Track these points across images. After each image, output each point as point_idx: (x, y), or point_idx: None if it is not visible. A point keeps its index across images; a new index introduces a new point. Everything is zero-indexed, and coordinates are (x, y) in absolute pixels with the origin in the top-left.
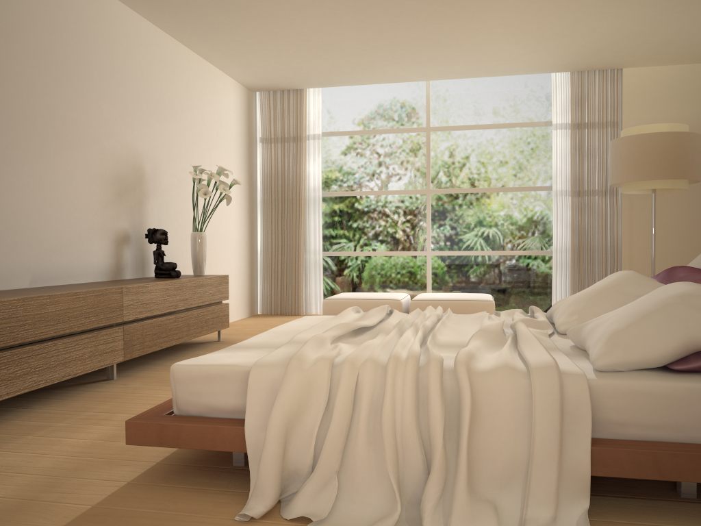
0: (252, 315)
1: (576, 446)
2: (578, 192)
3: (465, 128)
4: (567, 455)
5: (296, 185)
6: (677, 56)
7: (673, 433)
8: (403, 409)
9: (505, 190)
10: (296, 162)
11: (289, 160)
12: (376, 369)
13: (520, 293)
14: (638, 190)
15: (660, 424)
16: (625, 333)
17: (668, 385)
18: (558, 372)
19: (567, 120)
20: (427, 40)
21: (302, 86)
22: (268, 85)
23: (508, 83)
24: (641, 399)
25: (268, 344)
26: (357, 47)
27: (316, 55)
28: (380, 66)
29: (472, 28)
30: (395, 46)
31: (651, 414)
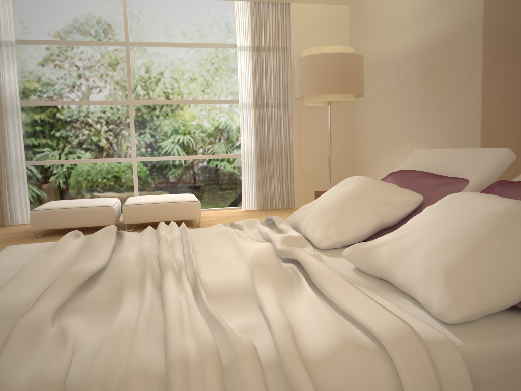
0: None
1: None
2: (259, 105)
3: (162, 45)
4: None
5: None
6: None
7: None
8: None
9: (199, 102)
10: None
11: None
12: None
13: (216, 191)
14: (315, 103)
15: None
16: (467, 268)
17: None
18: (424, 345)
19: (248, 43)
20: None
21: None
22: None
23: (198, 7)
24: (517, 363)
25: None
26: None
27: None
28: None
29: None
30: None
31: None
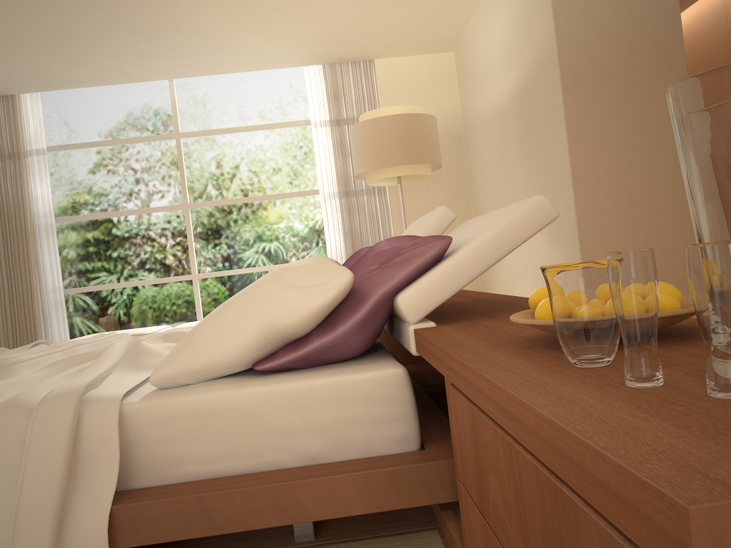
0: None
1: (90, 510)
2: (346, 192)
3: (220, 132)
4: (74, 527)
5: (19, 212)
6: (422, 44)
7: (245, 461)
8: None
9: (272, 197)
10: (15, 184)
11: (6, 182)
12: None
13: None
14: (388, 182)
15: (228, 451)
16: (199, 330)
17: (232, 395)
18: (77, 400)
19: (326, 116)
20: (136, 24)
21: (12, 91)
22: None
23: (262, 81)
24: (197, 421)
25: None
26: (52, 35)
27: (4, 47)
28: (97, 61)
29: (183, 8)
30: (101, 33)
31: (214, 440)
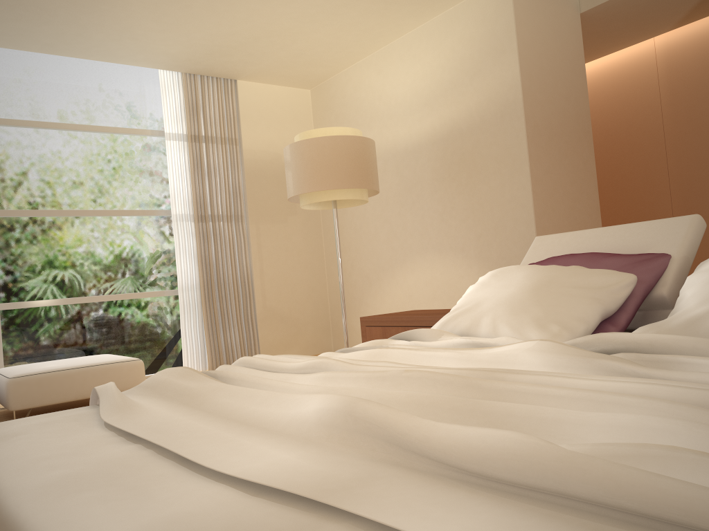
0: None
1: None
2: (203, 216)
3: (44, 125)
4: None
5: None
6: (294, 75)
7: None
8: None
9: (107, 213)
10: None
11: None
12: None
13: (137, 349)
14: (310, 206)
15: None
16: None
17: None
18: None
19: (181, 130)
20: None
21: None
22: None
23: (101, 75)
24: None
25: (218, 529)
26: None
27: None
28: None
29: None
30: None
31: None
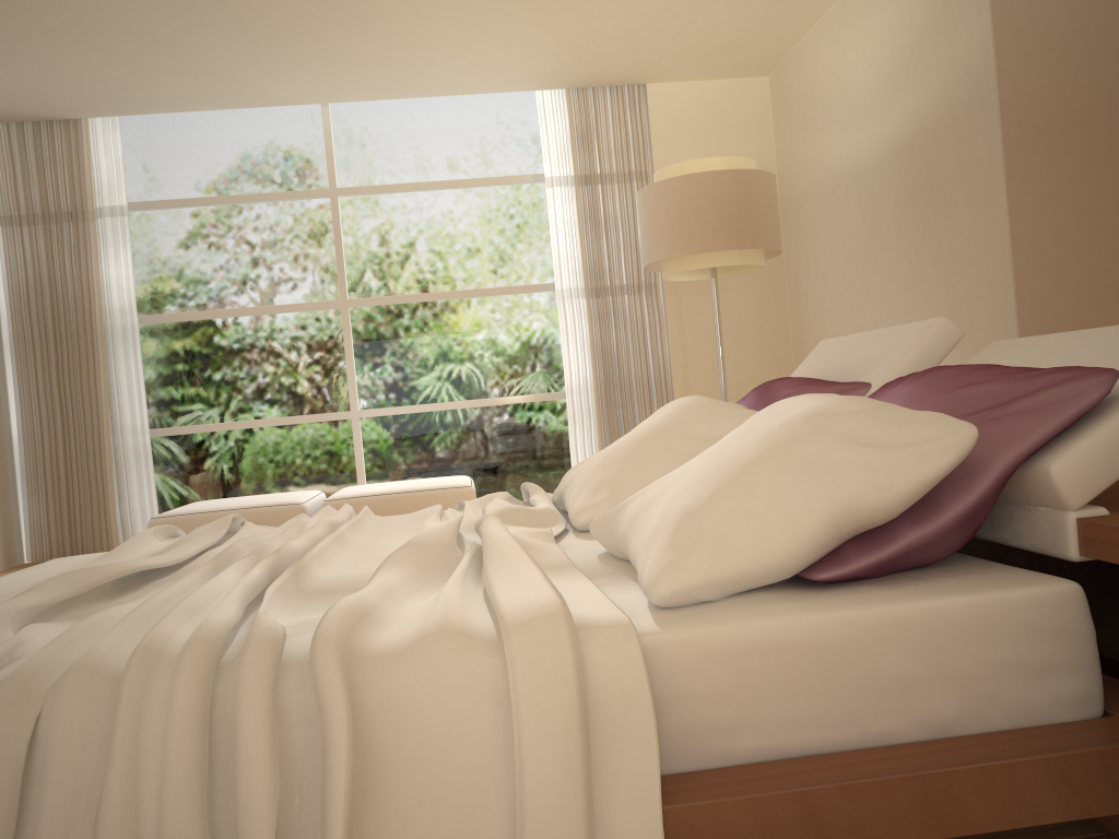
0: (9, 567)
1: (627, 813)
2: (597, 289)
3: (400, 189)
4: None
5: (82, 306)
6: (725, 62)
7: (835, 732)
8: (163, 799)
9: (478, 293)
10: (78, 261)
11: (63, 257)
12: (95, 692)
13: (520, 469)
14: (689, 275)
15: (807, 714)
16: (709, 512)
17: (814, 622)
18: (570, 627)
19: (568, 170)
20: (305, 14)
21: (77, 113)
22: (2, 111)
23: (467, 111)
24: (760, 664)
25: None
26: (168, 26)
27: (87, 42)
28: (225, 69)
29: None
30: (245, 26)
31: (785, 696)
